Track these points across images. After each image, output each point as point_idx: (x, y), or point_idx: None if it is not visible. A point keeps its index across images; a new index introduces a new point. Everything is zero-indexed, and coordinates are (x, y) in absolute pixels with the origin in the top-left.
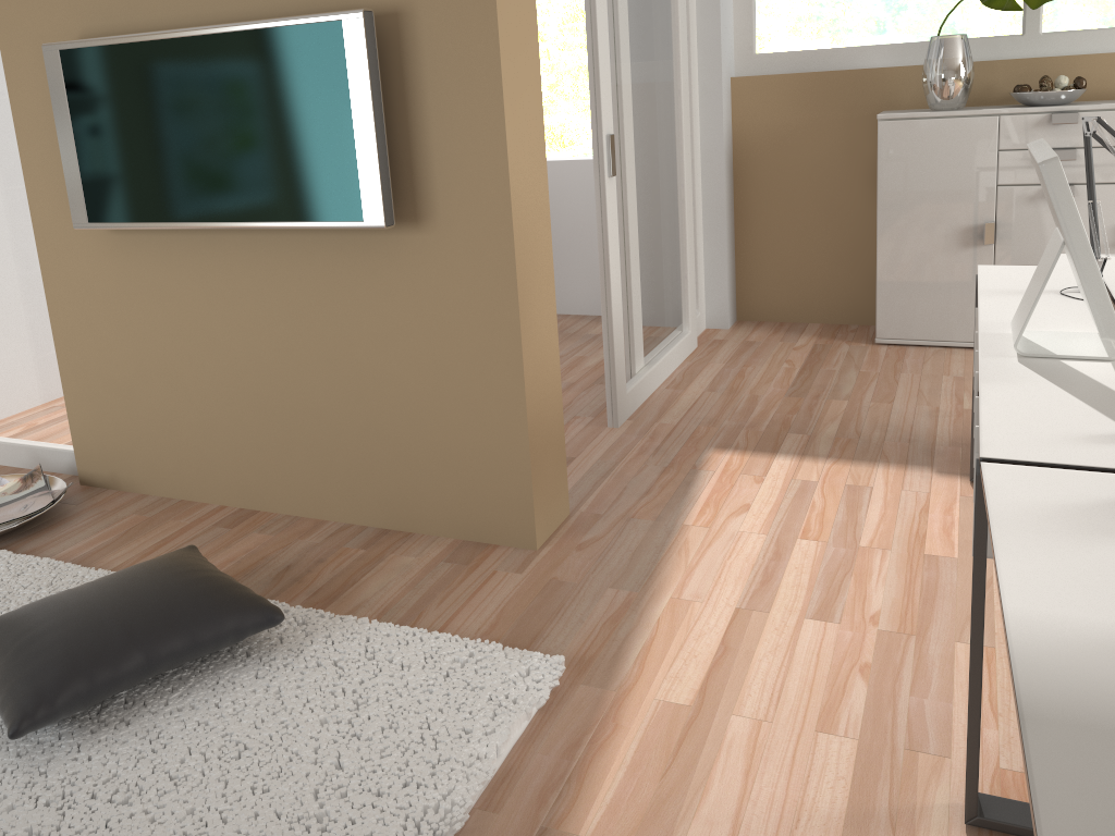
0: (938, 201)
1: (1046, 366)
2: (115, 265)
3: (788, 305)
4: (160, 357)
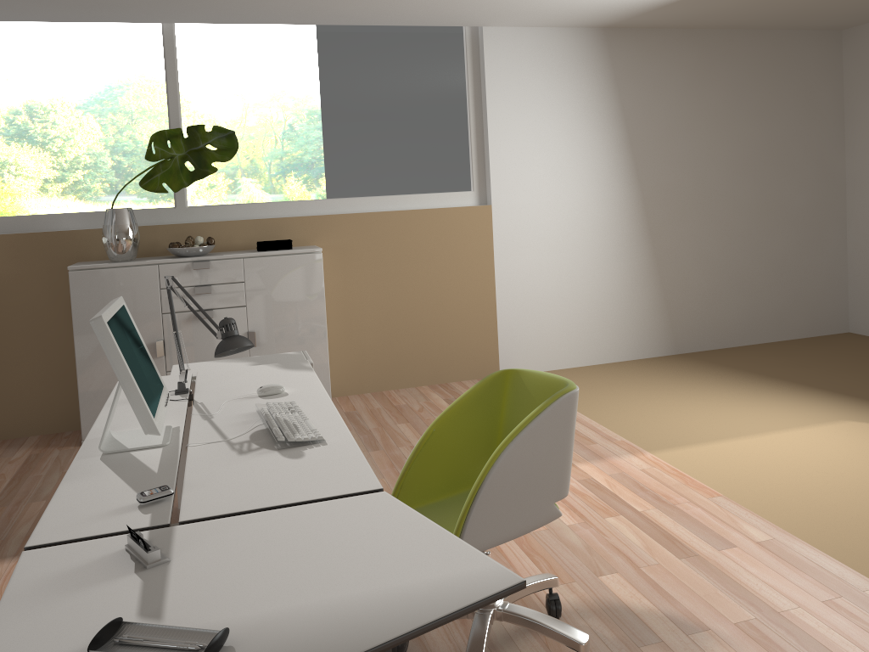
0: None
1: (118, 458)
2: None
3: (10, 424)
4: None
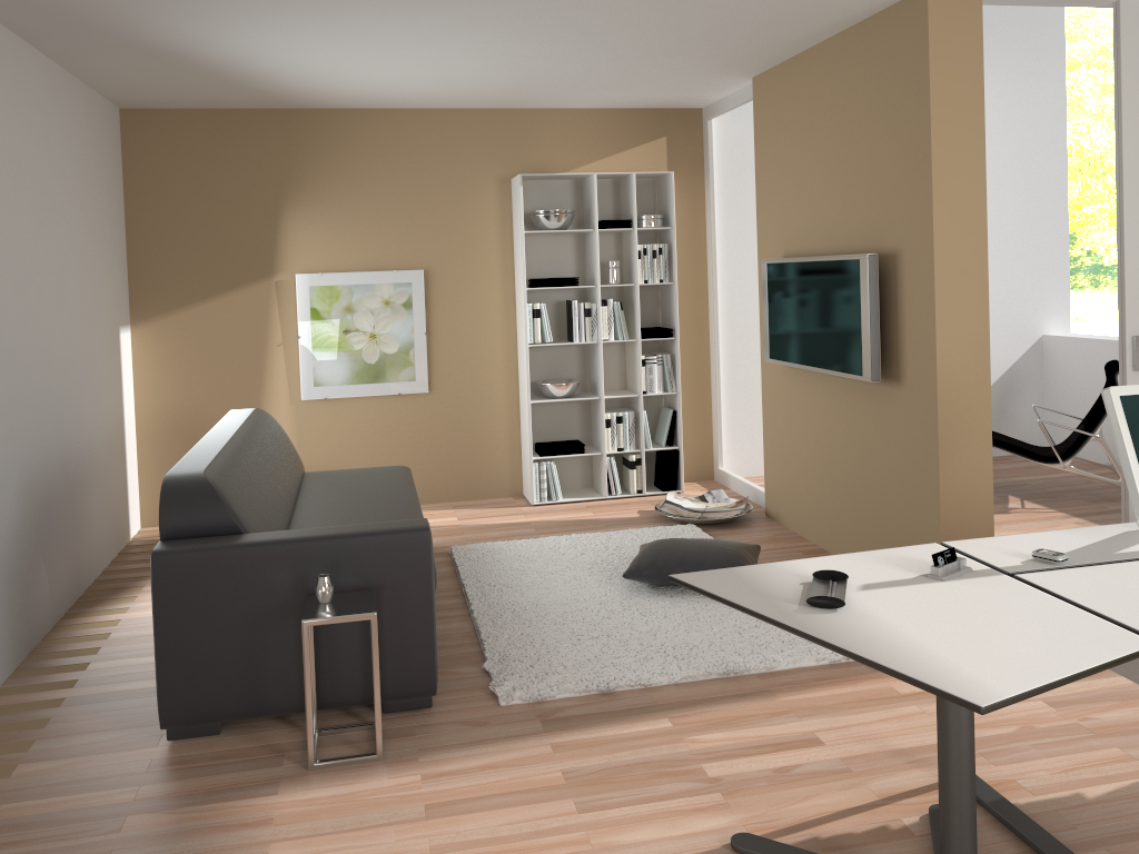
0: None
1: (1134, 536)
2: (786, 385)
3: None
4: (798, 444)
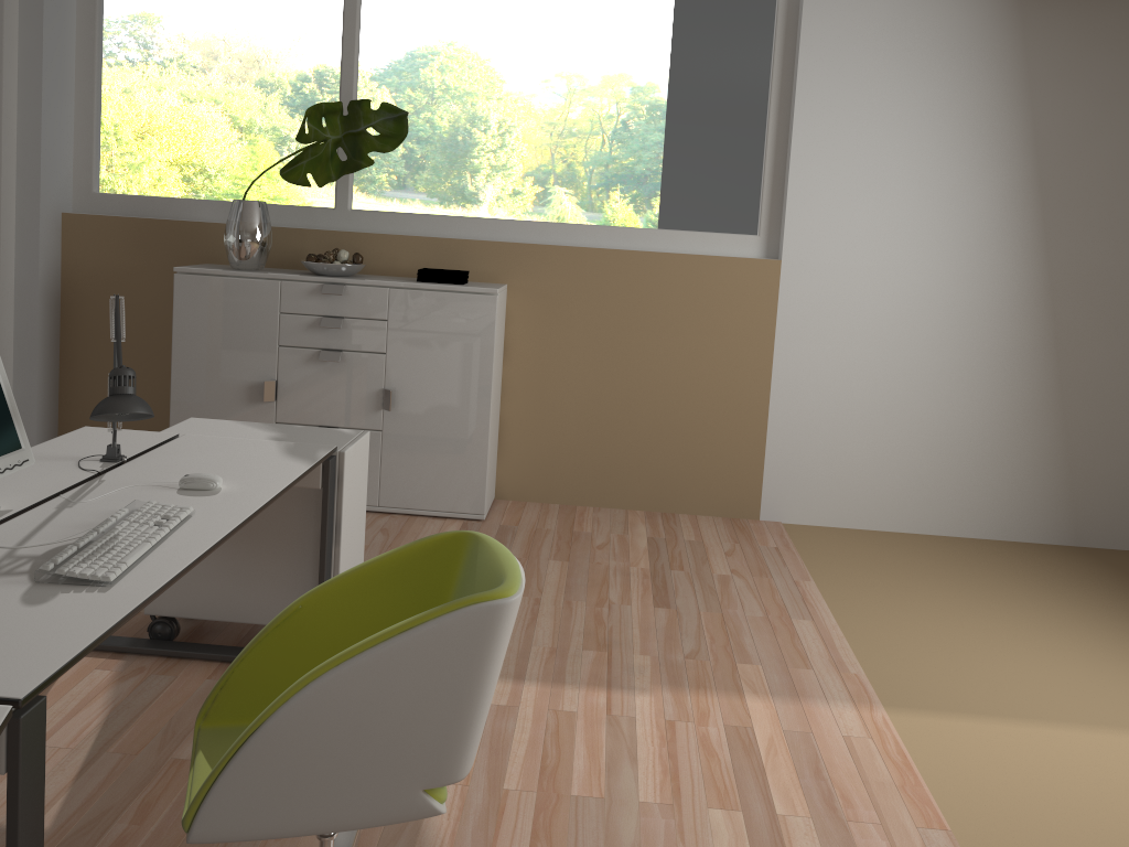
0: (227, 356)
1: None
2: None
3: None
4: None
